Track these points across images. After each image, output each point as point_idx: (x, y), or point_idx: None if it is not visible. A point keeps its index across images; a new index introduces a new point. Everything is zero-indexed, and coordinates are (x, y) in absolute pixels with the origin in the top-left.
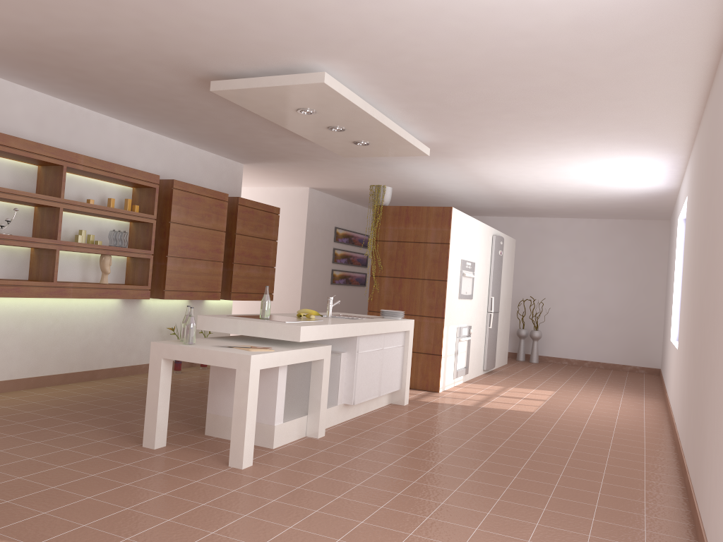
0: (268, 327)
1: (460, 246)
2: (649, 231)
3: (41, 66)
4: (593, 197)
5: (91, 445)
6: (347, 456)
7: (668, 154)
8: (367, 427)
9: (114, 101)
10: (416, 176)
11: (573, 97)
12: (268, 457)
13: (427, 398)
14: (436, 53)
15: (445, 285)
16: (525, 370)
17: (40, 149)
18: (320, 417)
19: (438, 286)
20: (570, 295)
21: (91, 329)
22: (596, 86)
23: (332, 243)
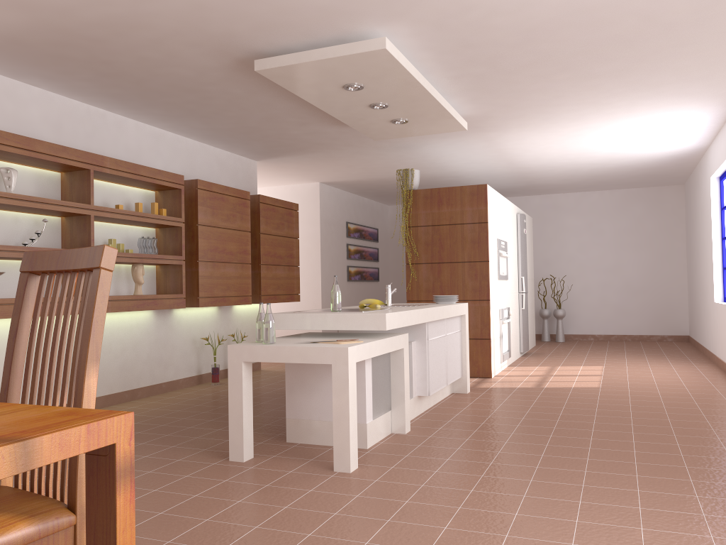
0: (348, 318)
1: (495, 225)
2: (663, 197)
3: (63, 60)
4: (615, 166)
5: (174, 465)
6: (448, 449)
7: (714, 107)
8: (447, 418)
9: (134, 98)
10: (437, 158)
11: (640, 47)
12: (368, 458)
13: (484, 384)
14: (510, 5)
15: (487, 266)
16: (558, 350)
17: (66, 152)
18: (405, 411)
19: (480, 268)
20: (590, 270)
21: (127, 345)
22: (669, 30)
23: (345, 238)
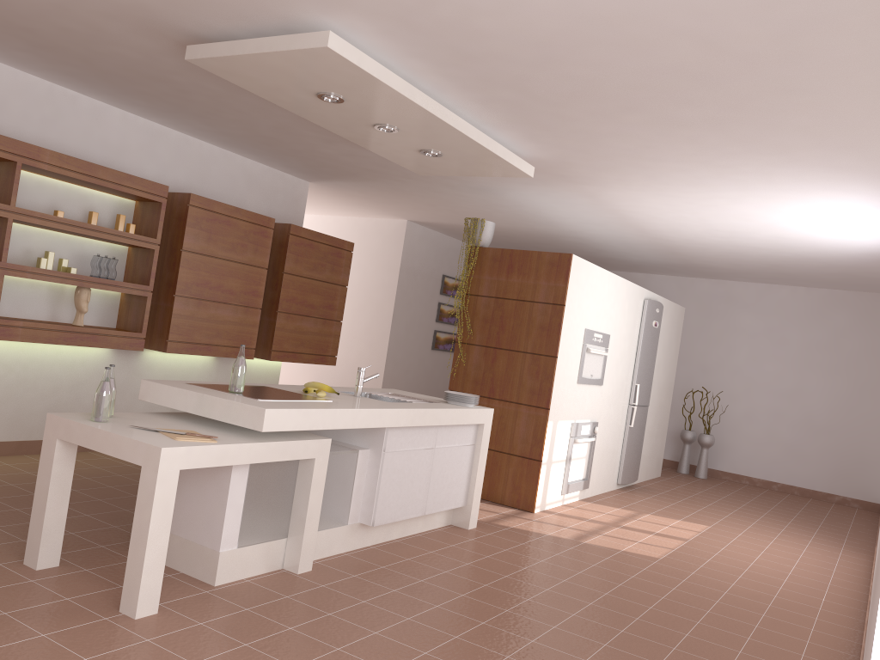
0: (225, 406)
1: (585, 310)
2: (879, 309)
3: None
4: (793, 255)
5: None
6: (317, 611)
7: None
8: (387, 561)
9: (98, 80)
10: (537, 210)
11: (723, 87)
12: (194, 601)
13: (510, 520)
14: (486, 1)
15: (553, 363)
16: (681, 489)
17: None
18: (303, 543)
19: (545, 364)
20: (760, 389)
21: (63, 384)
22: (754, 67)
23: (438, 295)
